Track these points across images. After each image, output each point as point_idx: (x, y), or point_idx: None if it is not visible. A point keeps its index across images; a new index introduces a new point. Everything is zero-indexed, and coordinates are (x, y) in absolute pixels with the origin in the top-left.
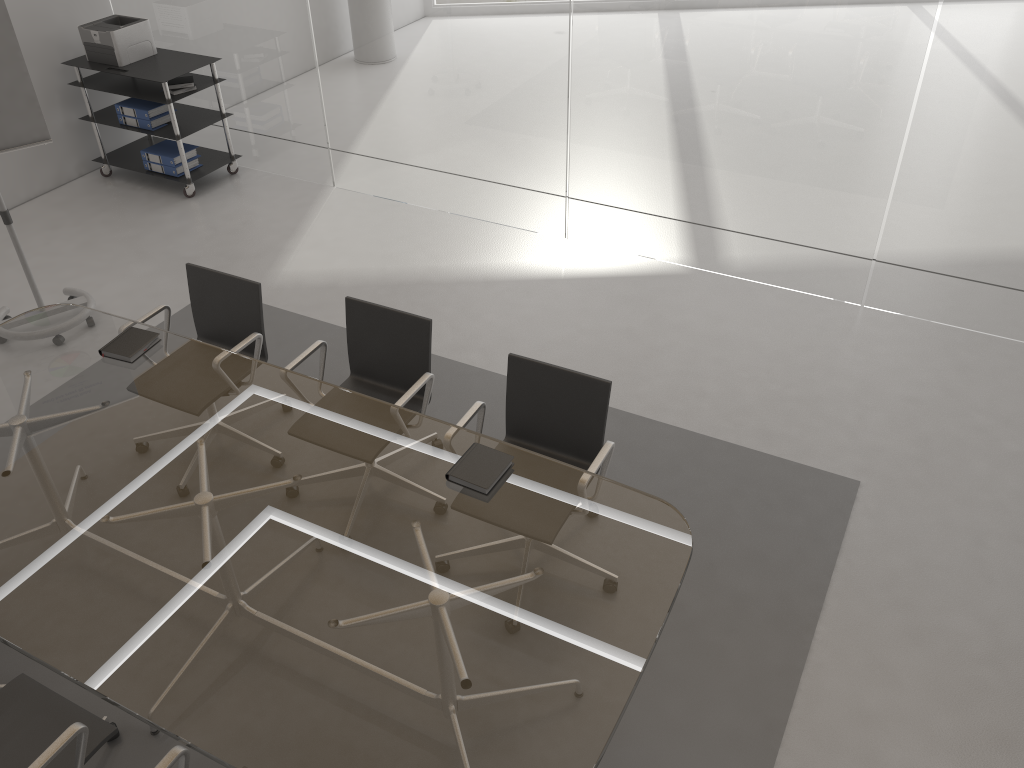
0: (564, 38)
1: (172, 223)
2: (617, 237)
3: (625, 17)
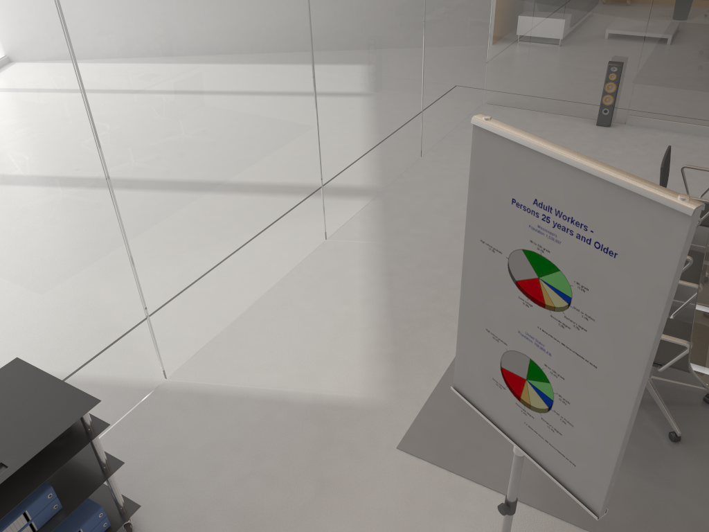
0: (312, 93)
1: (213, 531)
2: (347, 211)
3: (338, 58)
